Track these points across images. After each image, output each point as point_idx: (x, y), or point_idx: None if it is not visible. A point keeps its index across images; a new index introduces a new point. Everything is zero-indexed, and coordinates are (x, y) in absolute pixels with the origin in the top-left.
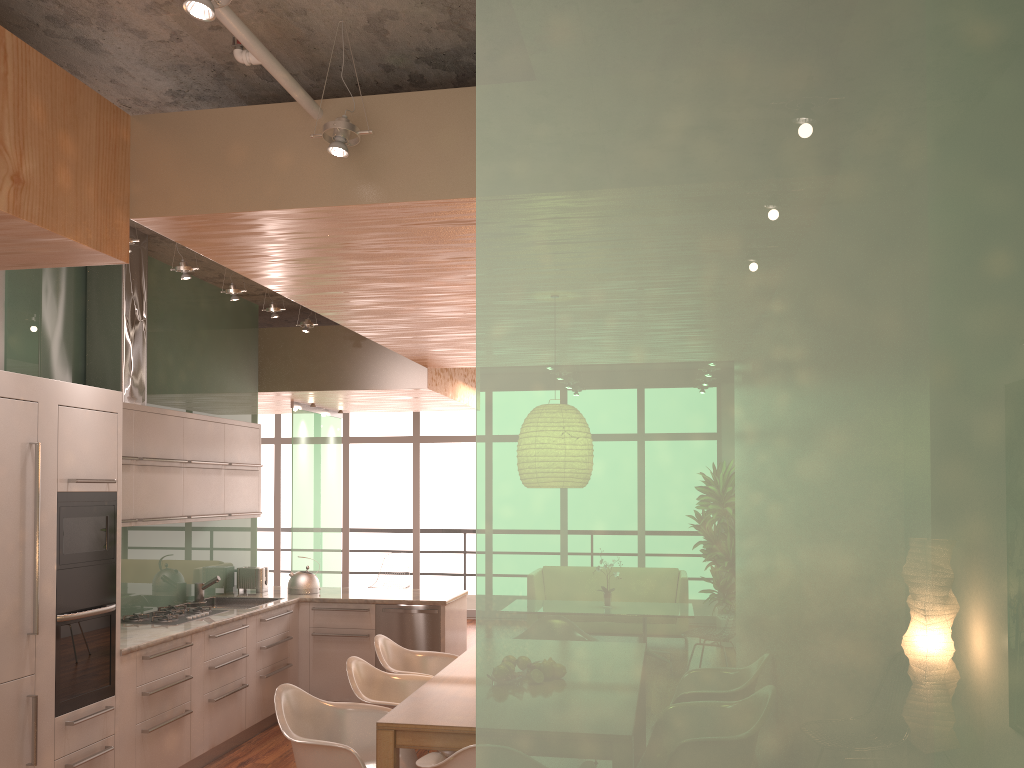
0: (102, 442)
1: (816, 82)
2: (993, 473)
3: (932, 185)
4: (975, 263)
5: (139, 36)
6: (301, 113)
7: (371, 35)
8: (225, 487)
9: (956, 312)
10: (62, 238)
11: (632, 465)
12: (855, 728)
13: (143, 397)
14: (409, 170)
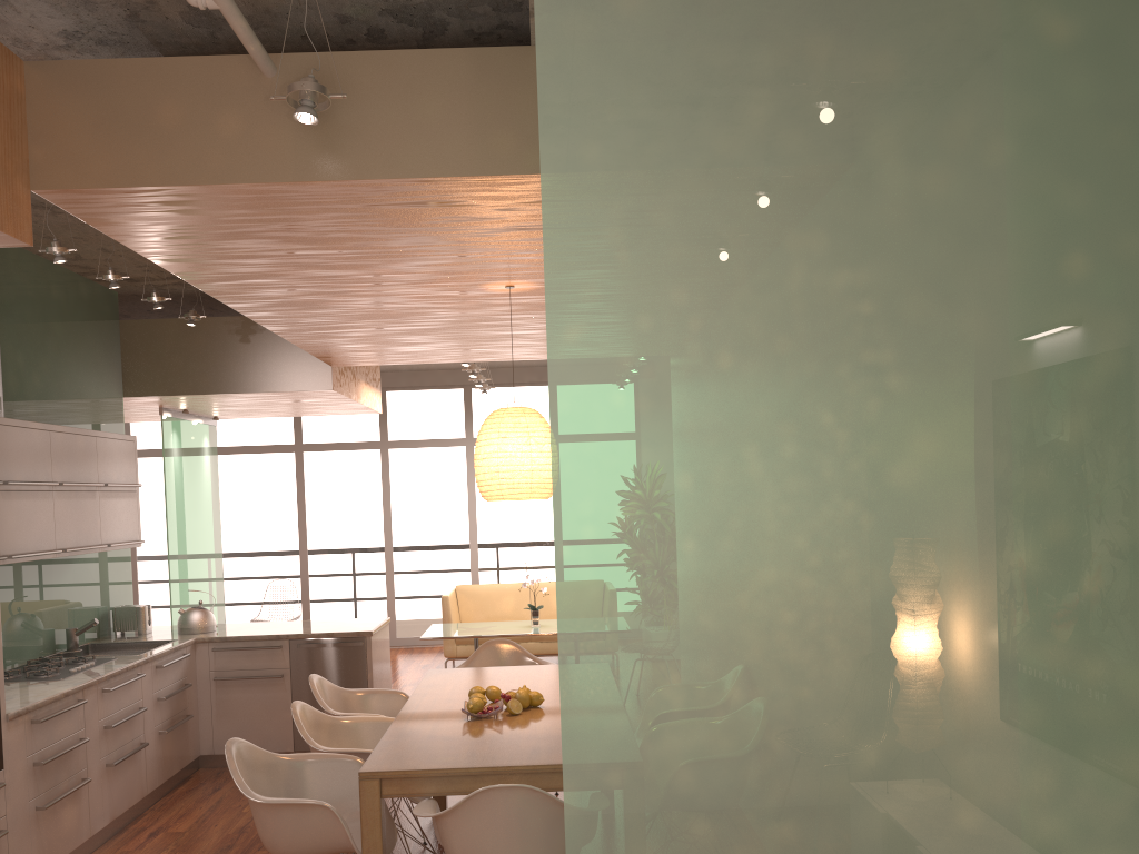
0: None
1: (900, 71)
2: (1073, 474)
3: (1014, 184)
4: (1055, 265)
5: None
6: (249, 69)
7: None
8: (101, 513)
9: (1038, 314)
10: None
11: (722, 477)
12: (949, 733)
13: None
14: (386, 142)
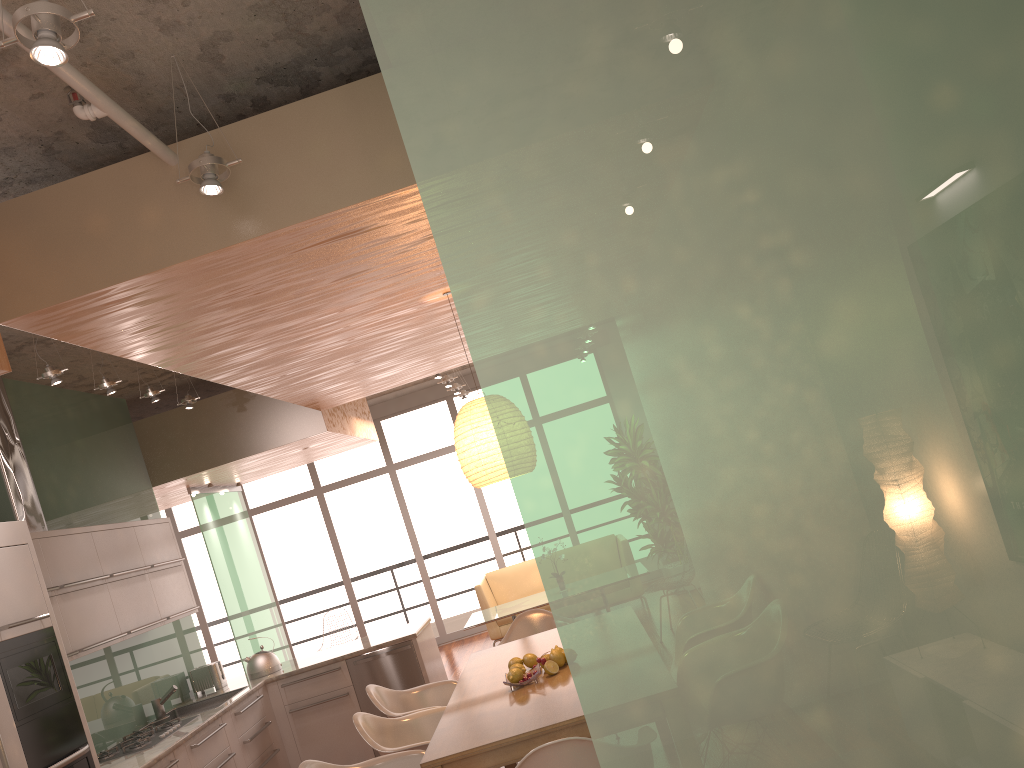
0: (21, 578)
1: None
2: (1001, 296)
3: (860, 39)
4: (922, 102)
5: None
6: (155, 163)
7: (206, 64)
8: (154, 591)
9: (920, 154)
10: None
11: (658, 395)
12: (953, 581)
13: (42, 523)
14: (289, 191)
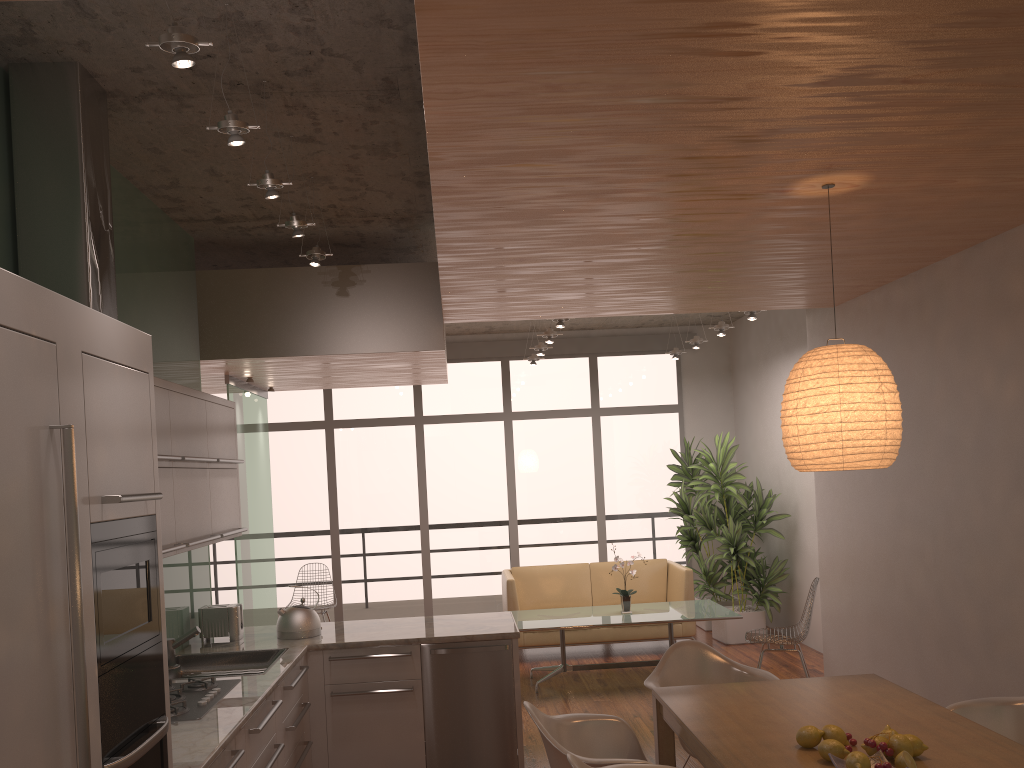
0: (135, 425)
1: None
2: None
3: None
4: None
5: None
6: None
7: None
8: (211, 495)
9: None
10: None
11: None
12: None
13: None
14: None
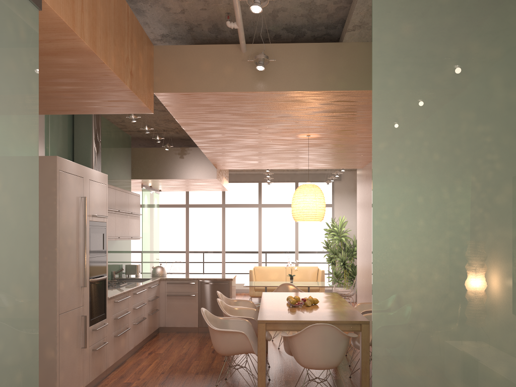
0: (102, 198)
1: (503, 56)
2: None
3: None
4: None
5: (166, 10)
6: (236, 49)
7: (269, 17)
8: (129, 224)
9: None
10: (138, 100)
11: (433, 198)
12: (515, 294)
13: None
14: (286, 77)
